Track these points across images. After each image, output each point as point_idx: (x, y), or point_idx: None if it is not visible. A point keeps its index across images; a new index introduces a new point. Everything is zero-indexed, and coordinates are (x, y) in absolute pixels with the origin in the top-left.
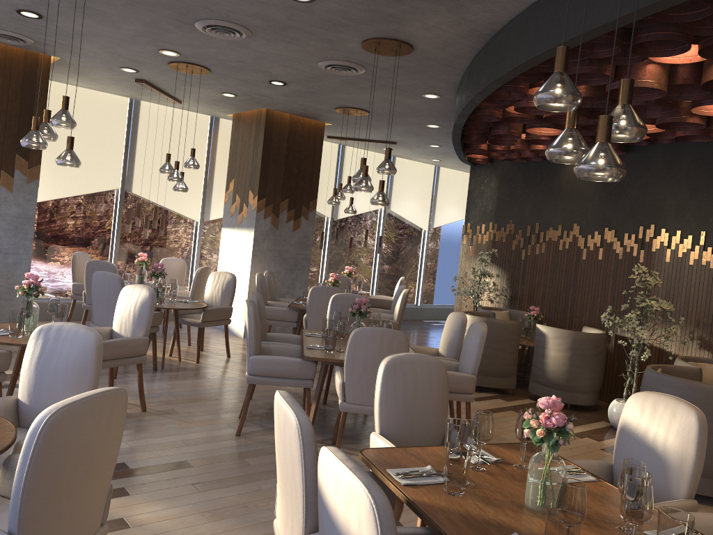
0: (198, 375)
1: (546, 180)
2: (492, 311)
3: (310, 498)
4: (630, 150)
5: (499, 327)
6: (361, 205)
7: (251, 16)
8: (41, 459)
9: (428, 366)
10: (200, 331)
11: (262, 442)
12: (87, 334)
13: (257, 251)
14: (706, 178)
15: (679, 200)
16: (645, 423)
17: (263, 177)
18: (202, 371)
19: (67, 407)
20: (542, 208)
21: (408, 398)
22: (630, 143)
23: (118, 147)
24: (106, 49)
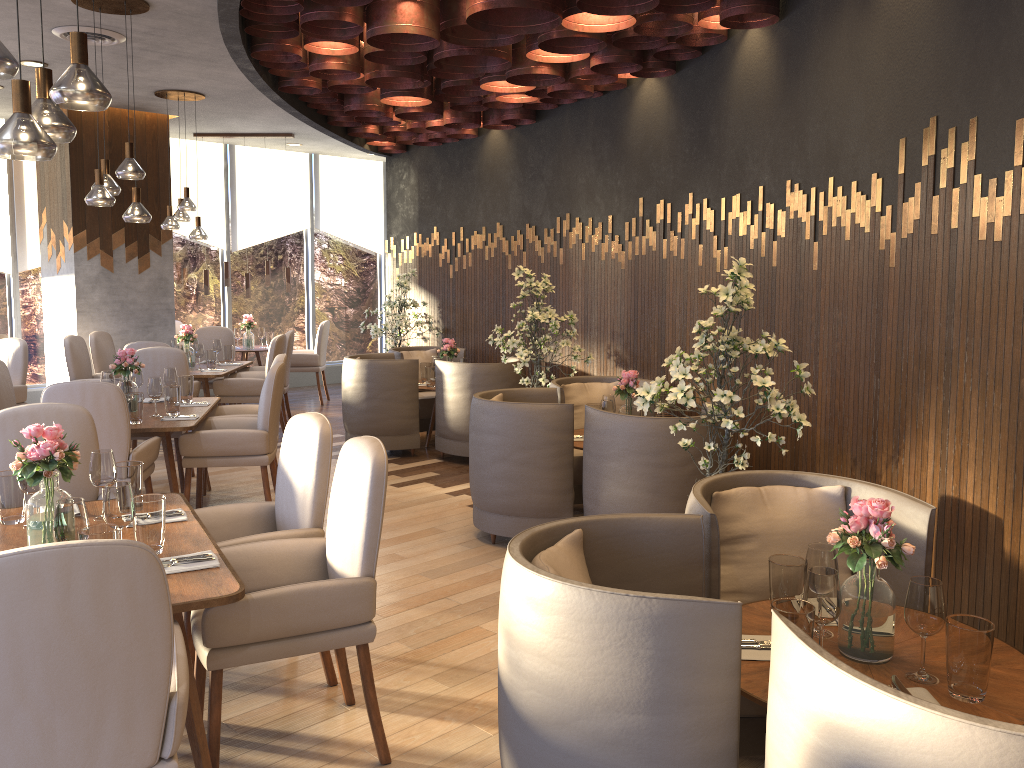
0: None
1: (466, 168)
2: (413, 351)
3: None
4: (542, 117)
5: (386, 370)
6: (273, 227)
7: None
8: None
9: (60, 416)
10: None
11: None
12: None
13: (84, 305)
14: (609, 146)
15: (588, 178)
16: (288, 450)
17: (78, 200)
18: None
19: None
20: (464, 206)
21: None
22: (537, 107)
23: None
24: None
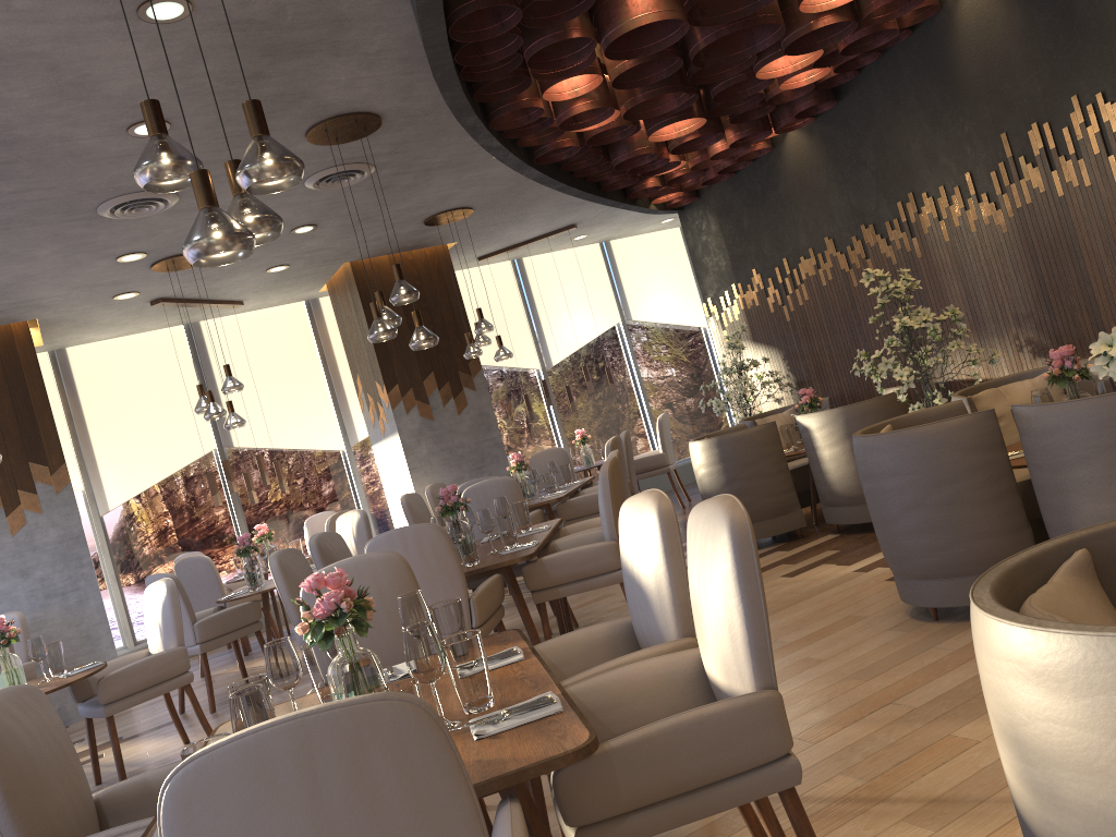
0: None
1: (770, 190)
2: (768, 417)
3: (1, 818)
4: (842, 94)
5: (741, 443)
6: (583, 331)
7: None
8: None
9: (372, 568)
10: None
11: None
12: None
13: (414, 461)
14: (938, 89)
15: (923, 140)
16: (627, 545)
17: (383, 356)
18: None
19: None
20: (780, 234)
21: None
22: (833, 84)
23: (192, 395)
24: (64, 286)
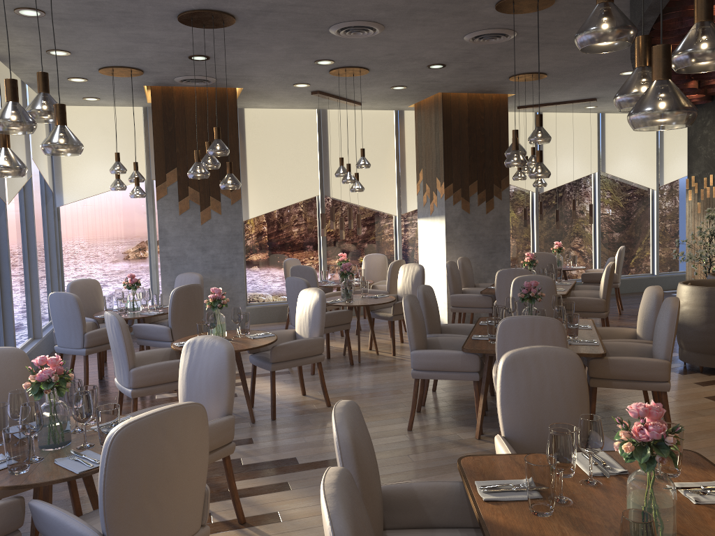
0: (391, 367)
1: None
2: None
3: None
4: None
5: None
6: (569, 172)
7: (373, 10)
8: (114, 470)
9: (557, 359)
10: (392, 324)
11: (431, 437)
12: (220, 345)
13: (450, 238)
14: None
15: None
16: None
17: (447, 162)
18: (396, 364)
19: (132, 424)
20: None
21: (533, 397)
22: None
23: (312, 157)
24: (272, 72)
